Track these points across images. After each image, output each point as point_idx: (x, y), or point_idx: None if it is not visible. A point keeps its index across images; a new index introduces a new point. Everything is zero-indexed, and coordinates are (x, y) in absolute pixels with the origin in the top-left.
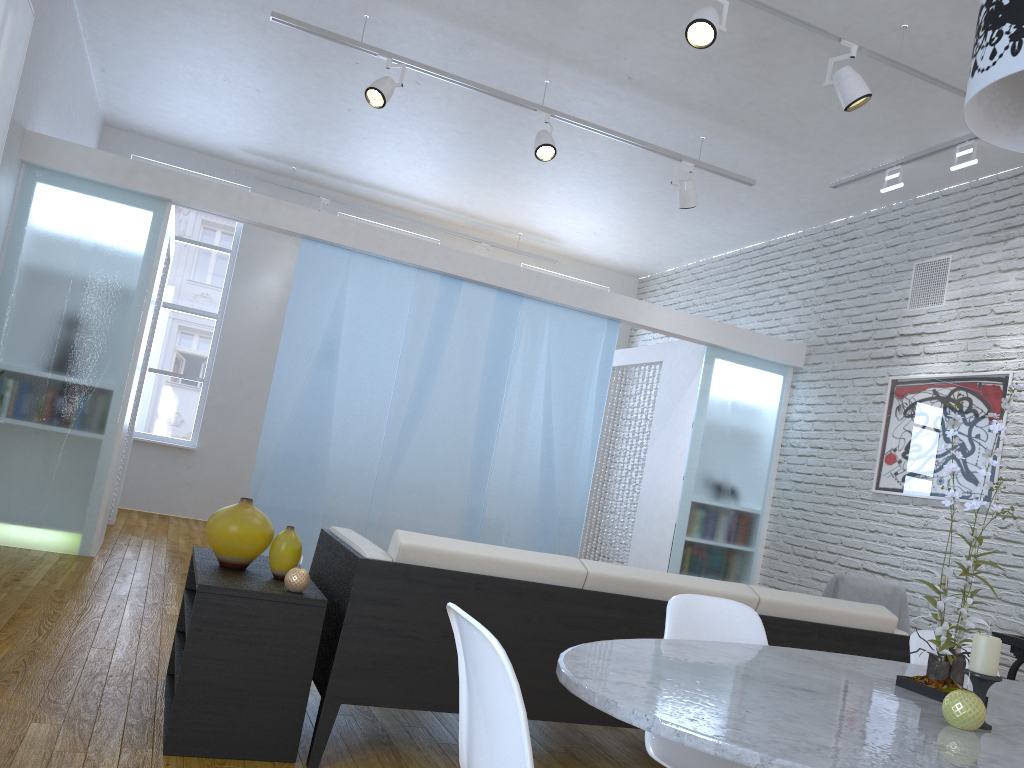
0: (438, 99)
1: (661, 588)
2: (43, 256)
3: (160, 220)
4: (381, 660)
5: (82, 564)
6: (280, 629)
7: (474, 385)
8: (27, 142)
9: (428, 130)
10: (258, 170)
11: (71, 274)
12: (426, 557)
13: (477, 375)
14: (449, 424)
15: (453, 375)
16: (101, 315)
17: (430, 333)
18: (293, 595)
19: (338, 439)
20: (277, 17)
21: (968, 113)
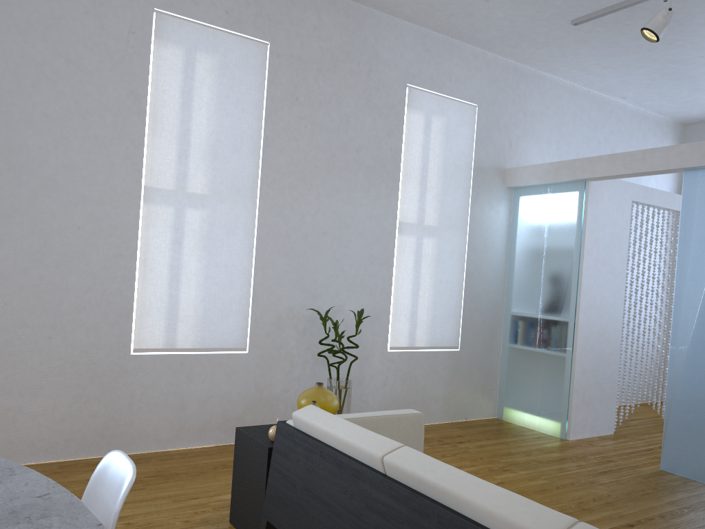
0: None
1: (439, 491)
2: (525, 241)
3: (582, 195)
4: (281, 496)
5: (541, 442)
6: (255, 461)
7: None
8: (506, 175)
9: None
10: None
11: (539, 248)
12: (302, 425)
13: None
14: None
15: None
16: (556, 271)
17: None
18: (259, 441)
19: None
20: (574, 22)
21: None
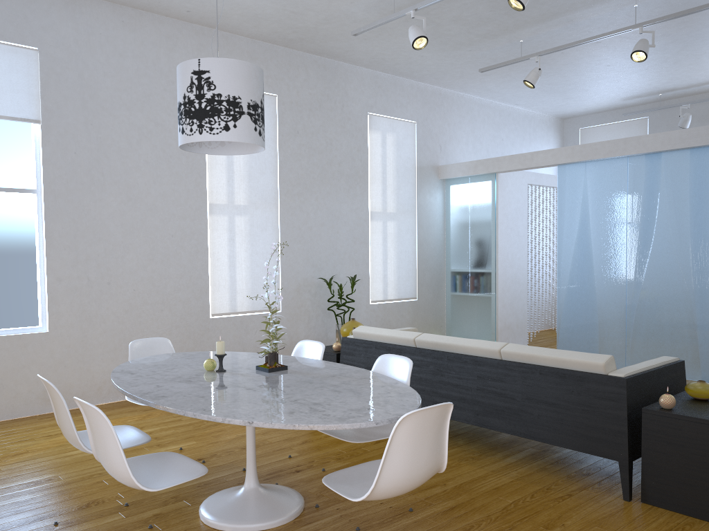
0: (622, 40)
1: (447, 345)
2: (456, 217)
3: (493, 183)
4: None
5: None
6: None
7: (684, 222)
8: (440, 171)
9: (657, 50)
10: (650, 103)
11: (467, 222)
12: (360, 335)
13: (685, 215)
14: (670, 254)
15: (666, 220)
16: (480, 237)
17: (644, 196)
18: (328, 351)
19: (598, 277)
20: (481, 70)
21: (243, 149)
